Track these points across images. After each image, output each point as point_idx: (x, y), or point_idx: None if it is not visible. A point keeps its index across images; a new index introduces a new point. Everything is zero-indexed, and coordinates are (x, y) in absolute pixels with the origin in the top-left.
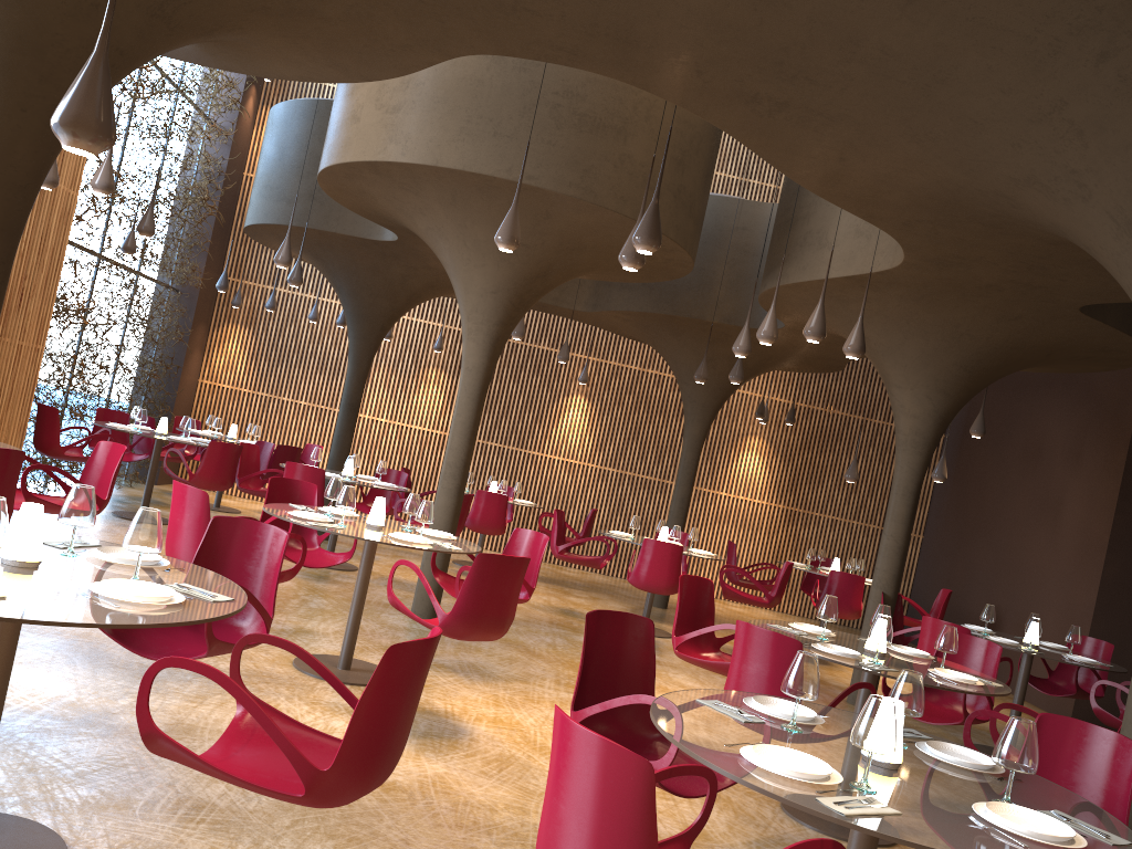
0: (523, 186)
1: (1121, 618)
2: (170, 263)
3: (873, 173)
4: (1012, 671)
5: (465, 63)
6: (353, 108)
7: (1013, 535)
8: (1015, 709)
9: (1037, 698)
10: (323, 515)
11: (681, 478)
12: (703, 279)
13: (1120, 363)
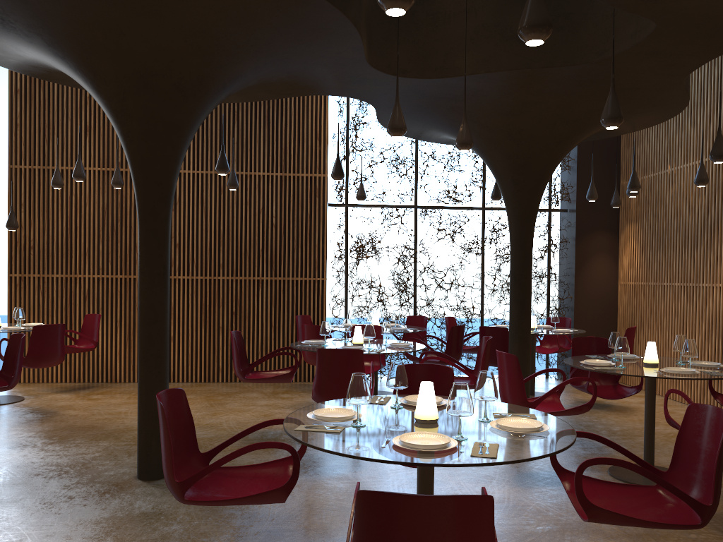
0: None
1: None
2: None
3: None
4: None
5: None
6: None
7: None
8: None
9: None
10: None
11: None
12: None
13: None
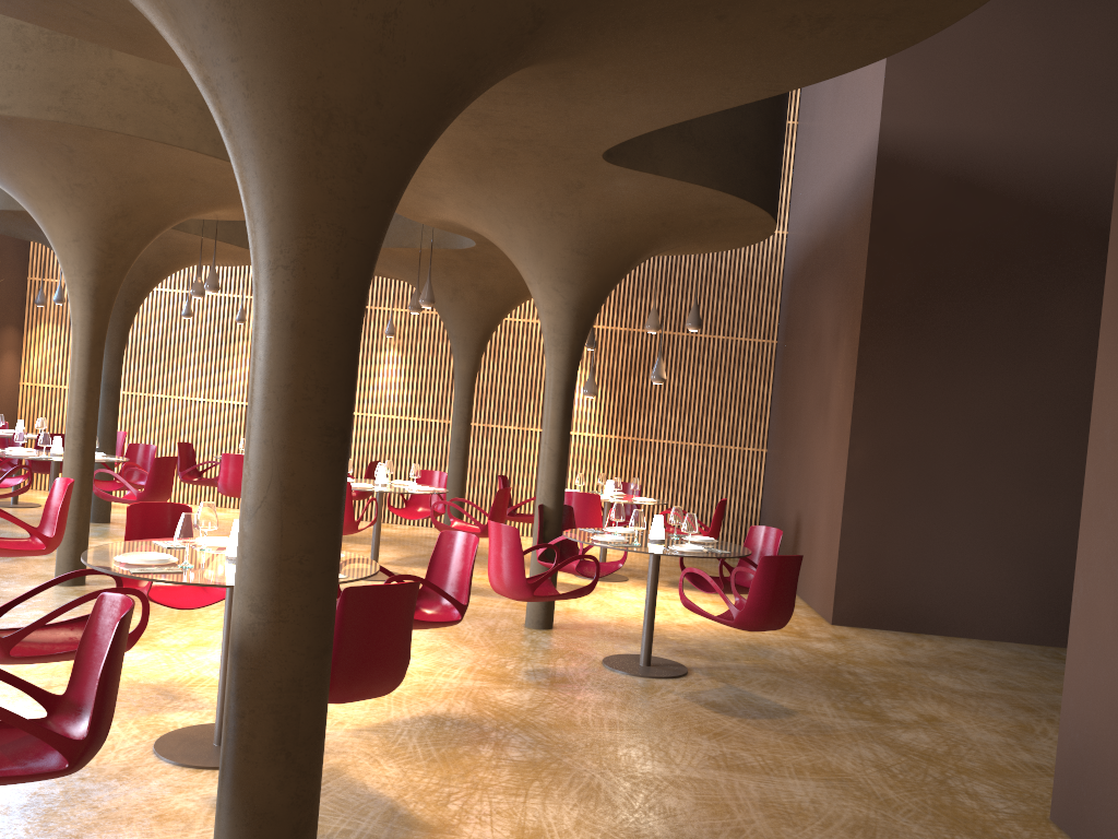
0: (1, 118)
1: (875, 506)
2: None
3: (135, 24)
4: (598, 569)
5: None
6: None
7: (807, 434)
8: None
9: (816, 602)
10: None
11: (455, 417)
12: None
13: (758, 222)
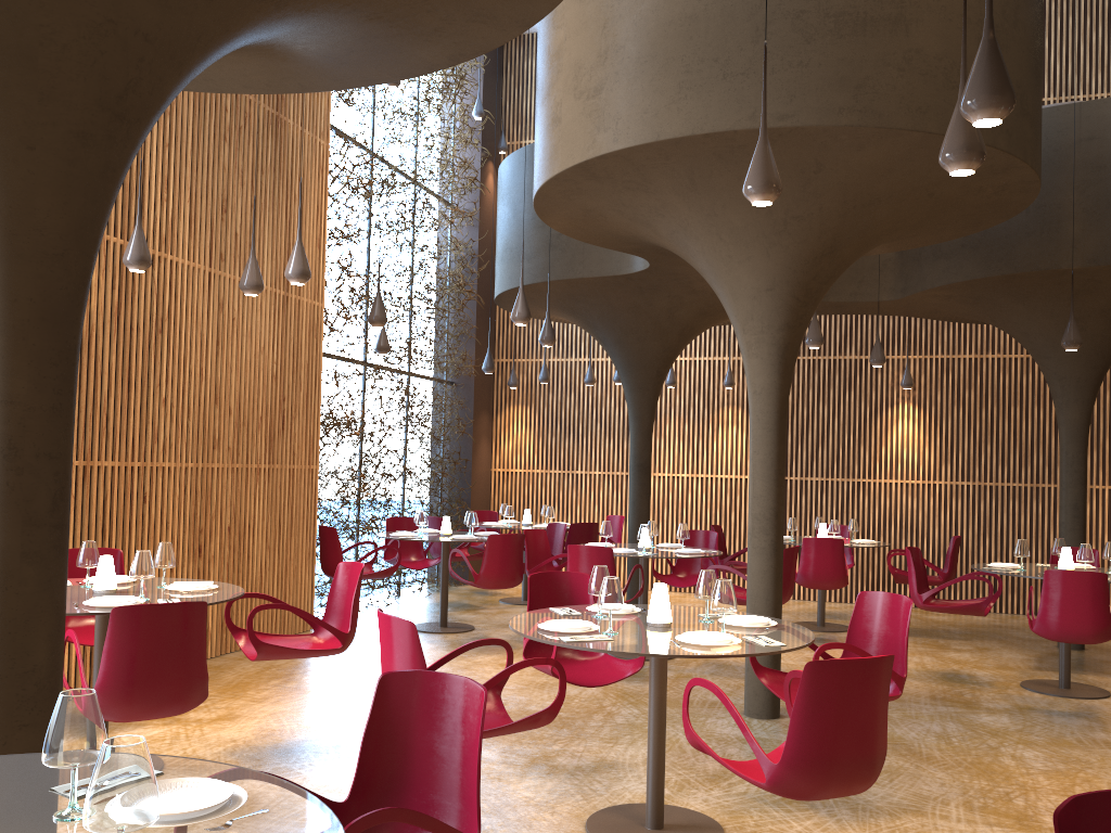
0: (776, 132)
1: None
2: (438, 357)
3: None
4: None
5: (670, 2)
6: (551, 111)
7: None
8: None
9: None
10: (586, 621)
11: (1067, 478)
12: (1046, 217)
13: None
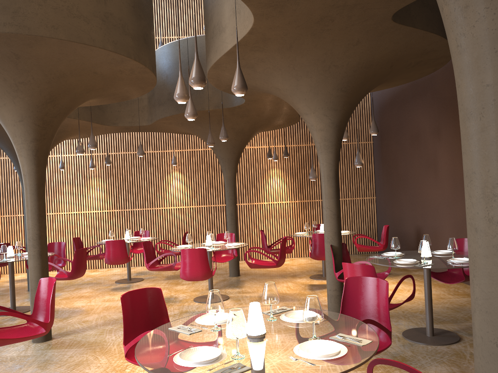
0: None
1: None
2: None
3: None
4: (414, 283)
5: None
6: None
7: (416, 185)
8: (386, 364)
9: None
10: None
11: (228, 202)
12: None
13: (439, 61)
